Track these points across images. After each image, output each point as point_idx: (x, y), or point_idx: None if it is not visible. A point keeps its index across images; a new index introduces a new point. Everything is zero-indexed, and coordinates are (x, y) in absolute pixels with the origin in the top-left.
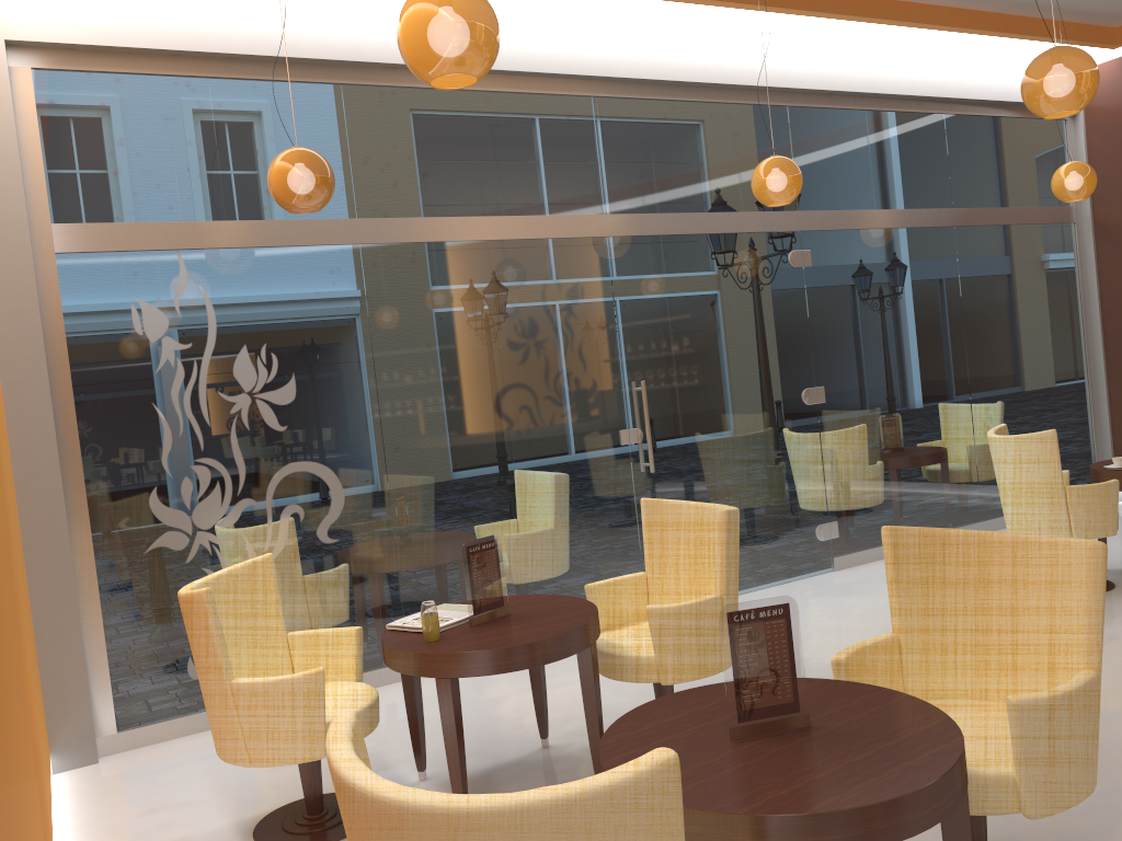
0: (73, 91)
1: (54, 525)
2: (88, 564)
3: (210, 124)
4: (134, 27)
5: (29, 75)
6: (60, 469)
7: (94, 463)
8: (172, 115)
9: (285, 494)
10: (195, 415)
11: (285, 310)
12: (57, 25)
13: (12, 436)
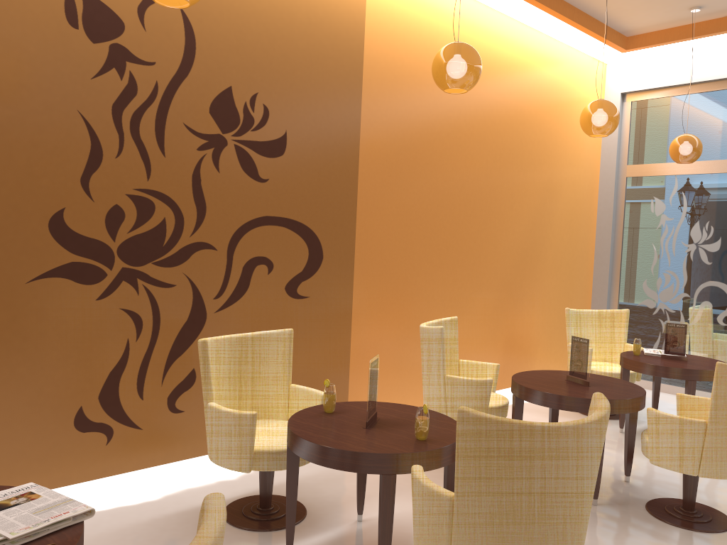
0: (645, 108)
1: (603, 285)
2: (614, 304)
3: (702, 114)
4: (671, 76)
5: (629, 104)
6: (612, 264)
7: (625, 264)
8: (684, 113)
9: (704, 295)
10: (668, 250)
11: (722, 205)
12: (640, 83)
13: (595, 248)
